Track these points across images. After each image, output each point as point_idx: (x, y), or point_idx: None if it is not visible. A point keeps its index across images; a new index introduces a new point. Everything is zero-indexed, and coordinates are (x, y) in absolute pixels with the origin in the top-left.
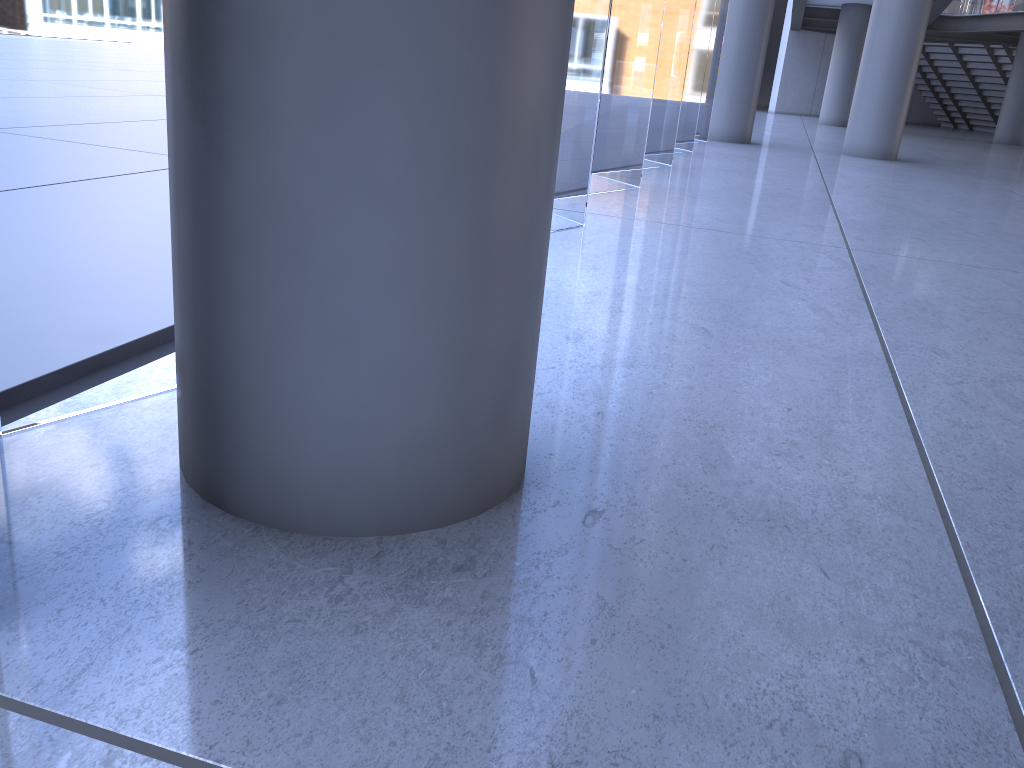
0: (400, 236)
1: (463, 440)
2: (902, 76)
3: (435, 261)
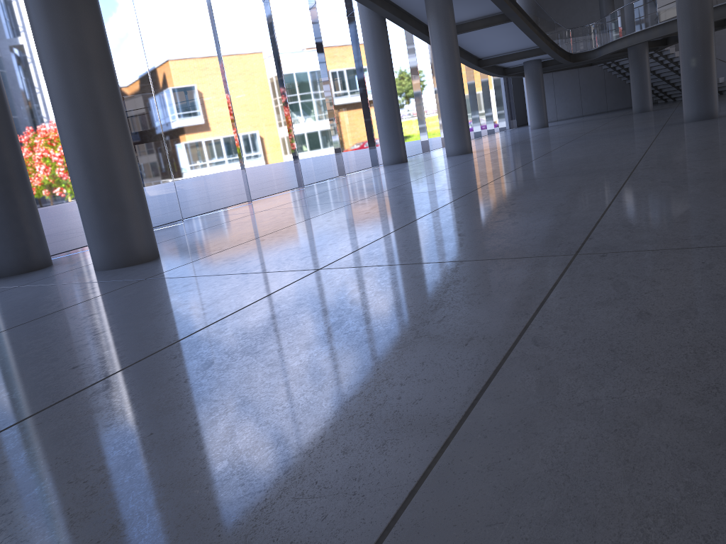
0: None
1: (19, 260)
2: (456, 114)
3: (4, 236)
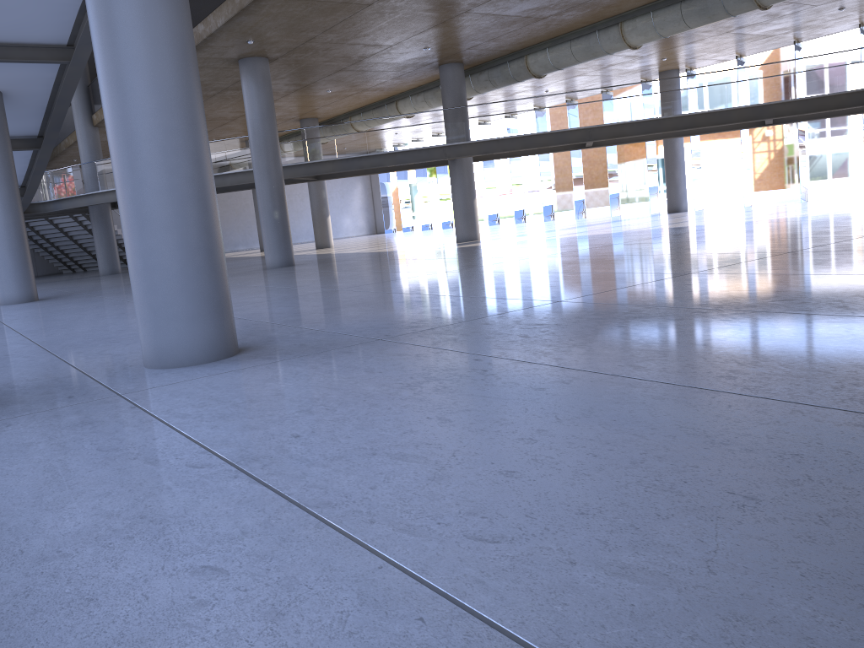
0: None
1: None
2: (21, 250)
3: None
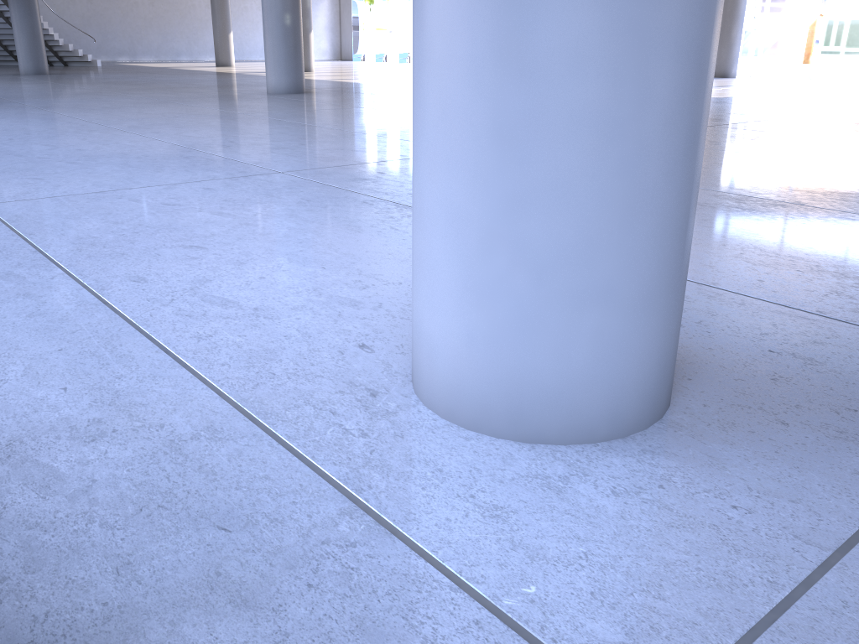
0: None
1: None
2: None
3: None
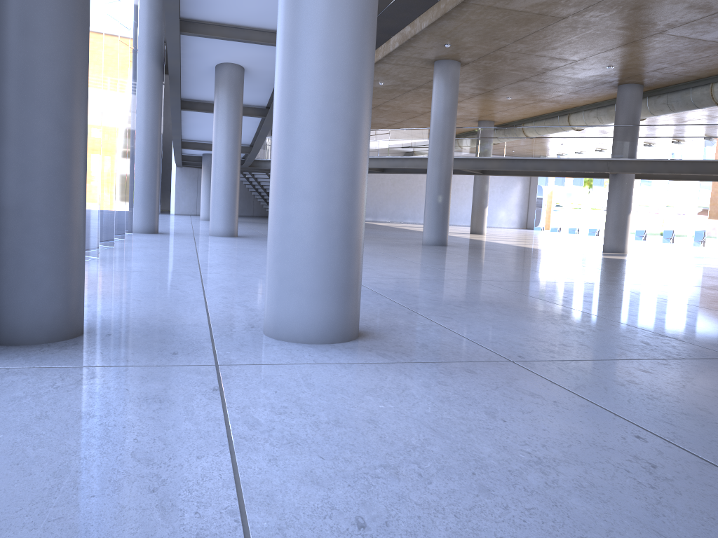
0: (49, 258)
1: (68, 314)
2: (232, 194)
3: (59, 264)
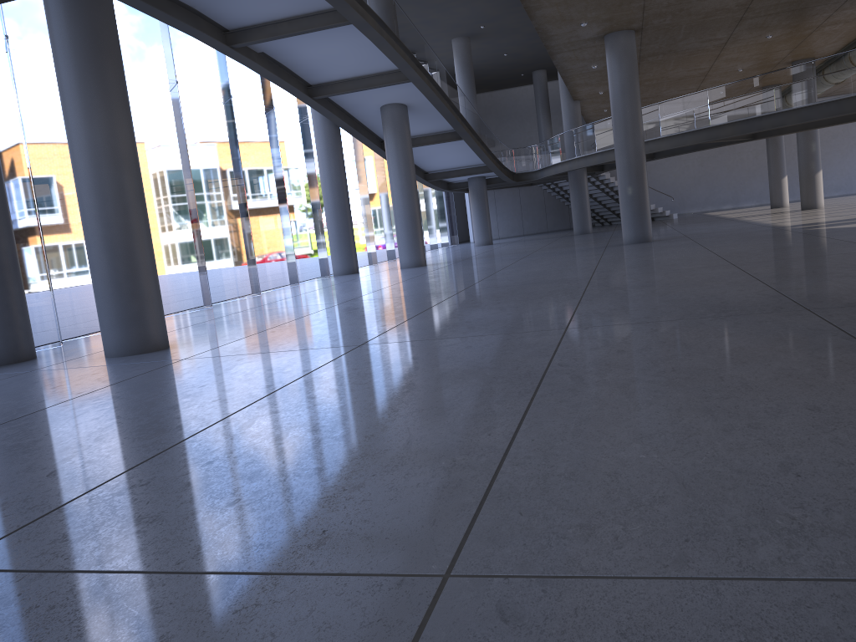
0: None
1: (9, 350)
2: (411, 227)
3: None
